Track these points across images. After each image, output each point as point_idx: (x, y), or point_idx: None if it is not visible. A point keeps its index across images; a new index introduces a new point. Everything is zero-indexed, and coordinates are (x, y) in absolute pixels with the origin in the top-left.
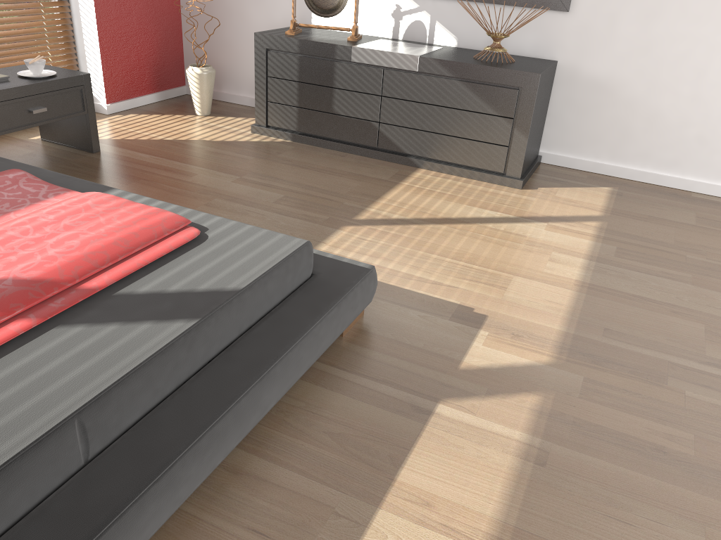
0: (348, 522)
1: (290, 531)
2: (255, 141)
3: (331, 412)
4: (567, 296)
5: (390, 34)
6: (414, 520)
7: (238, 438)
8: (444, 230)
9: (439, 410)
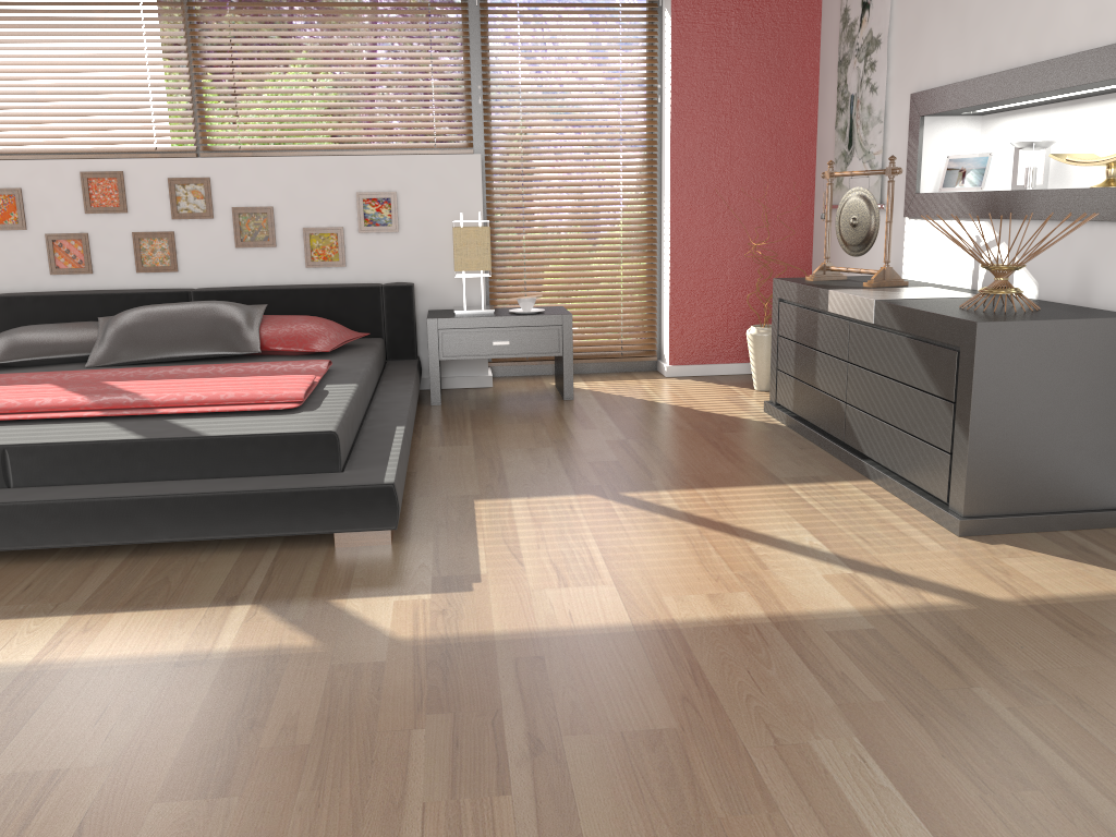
0: (49, 609)
1: (32, 595)
2: (741, 418)
3: (199, 572)
4: (605, 621)
5: (969, 281)
6: (62, 630)
7: (103, 535)
8: (679, 530)
9: (237, 607)
